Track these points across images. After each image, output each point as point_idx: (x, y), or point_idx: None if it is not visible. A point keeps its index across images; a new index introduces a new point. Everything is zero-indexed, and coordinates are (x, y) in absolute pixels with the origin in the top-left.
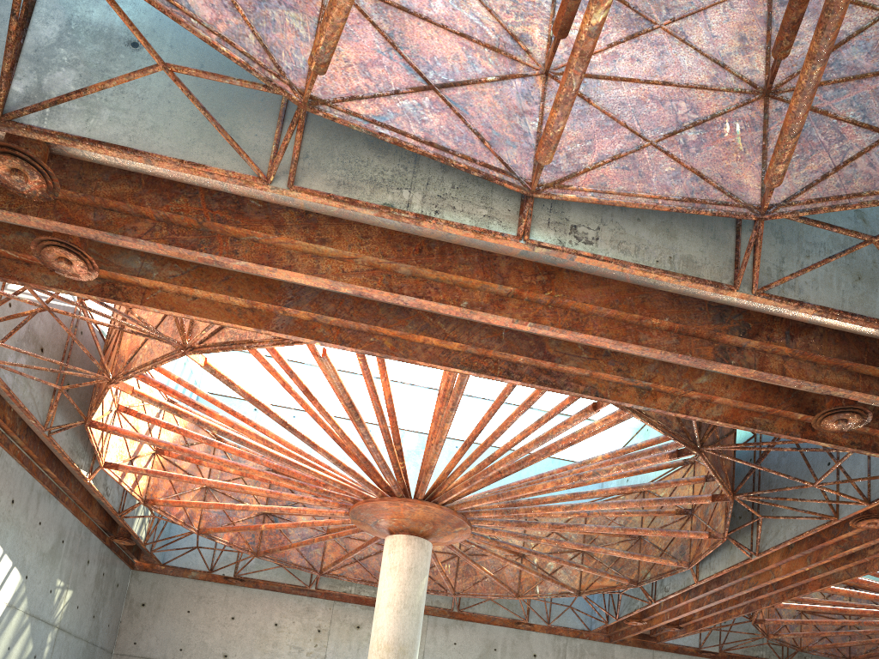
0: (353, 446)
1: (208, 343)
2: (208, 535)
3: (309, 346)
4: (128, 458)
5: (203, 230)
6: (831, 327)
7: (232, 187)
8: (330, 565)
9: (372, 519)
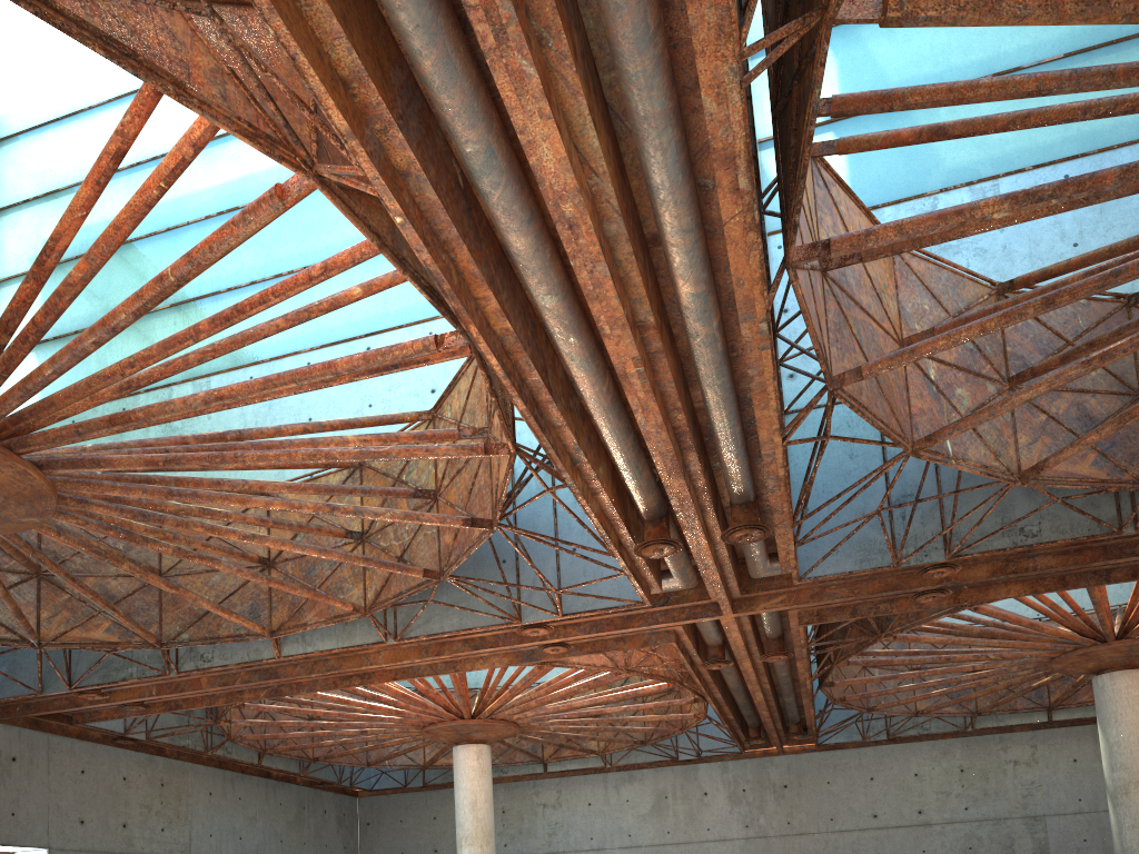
0: None
1: (58, 3)
2: None
3: None
4: None
5: None
6: (730, 477)
7: None
8: None
9: None
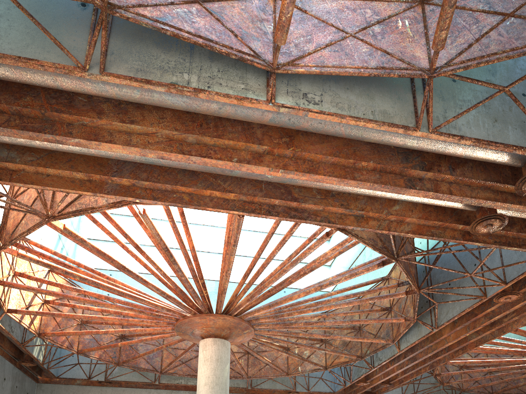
0: (172, 282)
1: (64, 212)
2: (84, 354)
3: (137, 218)
4: (24, 306)
5: (45, 119)
6: (478, 159)
7: (62, 84)
8: (166, 367)
9: (189, 330)
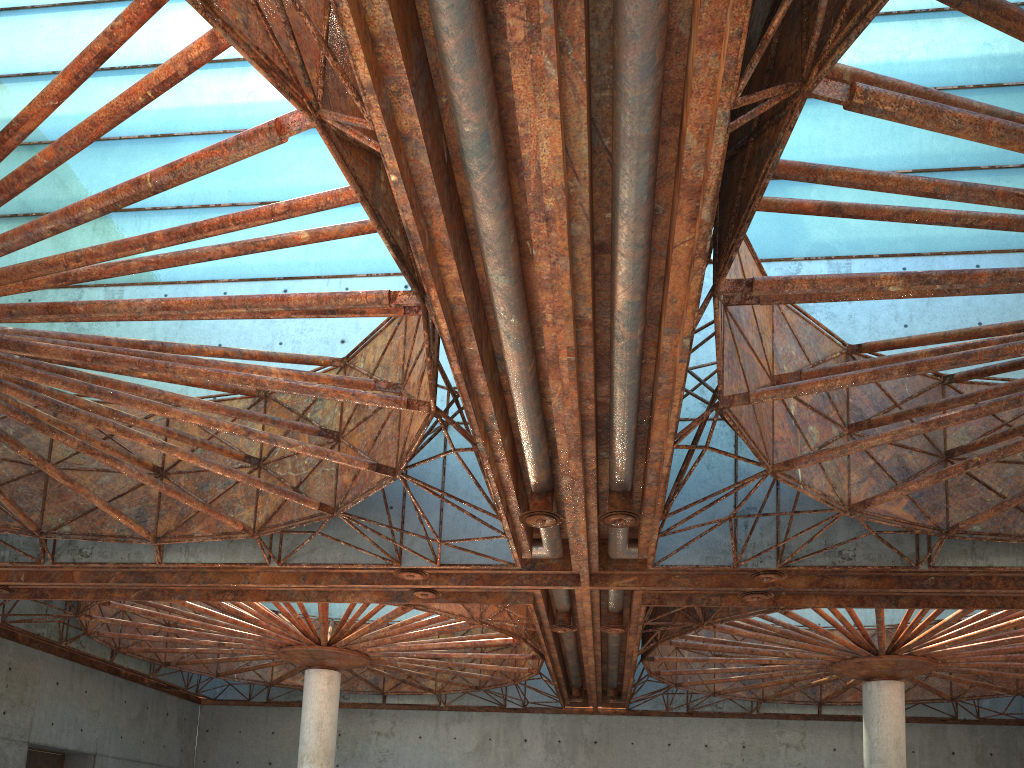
0: None
1: None
2: None
3: None
4: None
5: None
6: (616, 467)
7: None
8: None
9: None
